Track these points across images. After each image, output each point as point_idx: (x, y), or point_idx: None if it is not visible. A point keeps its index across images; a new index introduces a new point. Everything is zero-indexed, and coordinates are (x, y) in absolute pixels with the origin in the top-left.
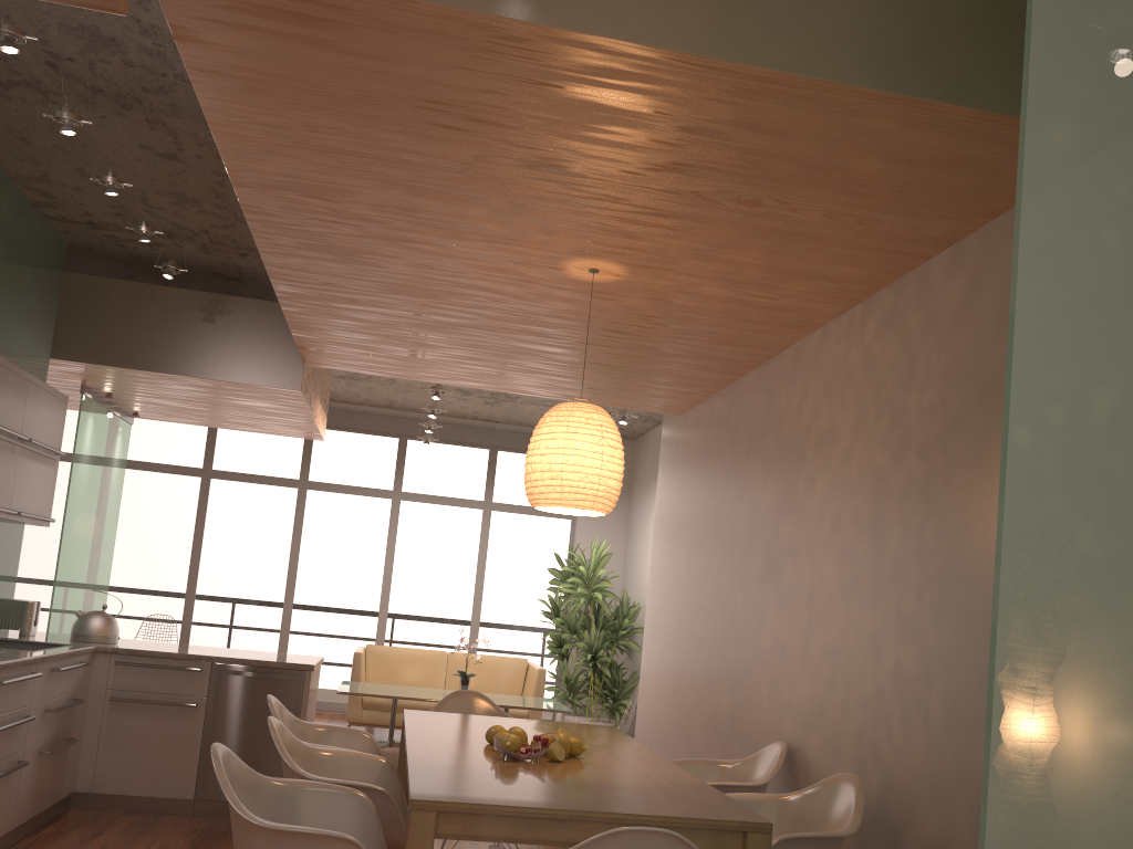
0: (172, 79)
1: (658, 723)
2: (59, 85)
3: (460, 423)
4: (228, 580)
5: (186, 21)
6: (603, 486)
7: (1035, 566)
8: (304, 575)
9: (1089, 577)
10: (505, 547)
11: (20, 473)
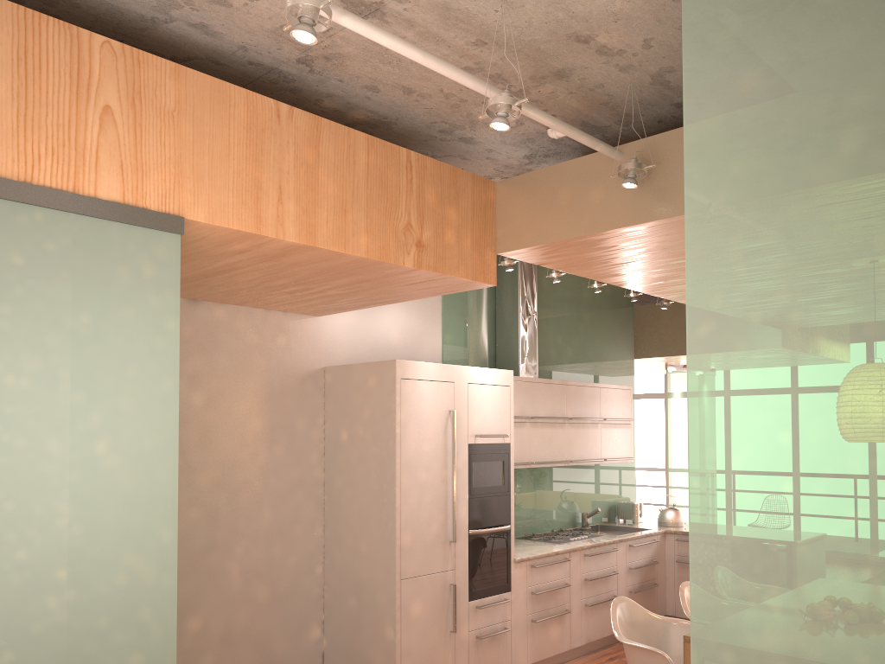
0: None
1: None
2: None
3: None
4: None
5: (535, 261)
6: None
7: (706, 547)
8: None
9: (735, 553)
10: None
11: (604, 437)
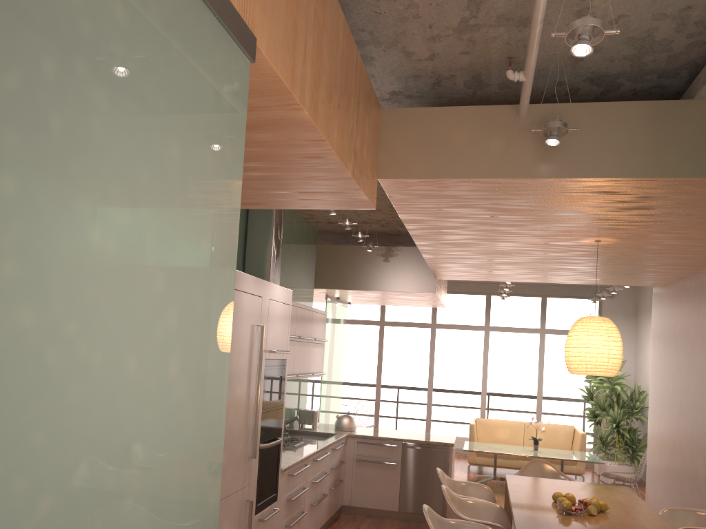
0: None
1: (660, 476)
2: None
3: (522, 283)
4: (397, 381)
5: (394, 192)
6: (610, 363)
7: None
8: (437, 376)
9: None
10: (555, 356)
11: (311, 355)
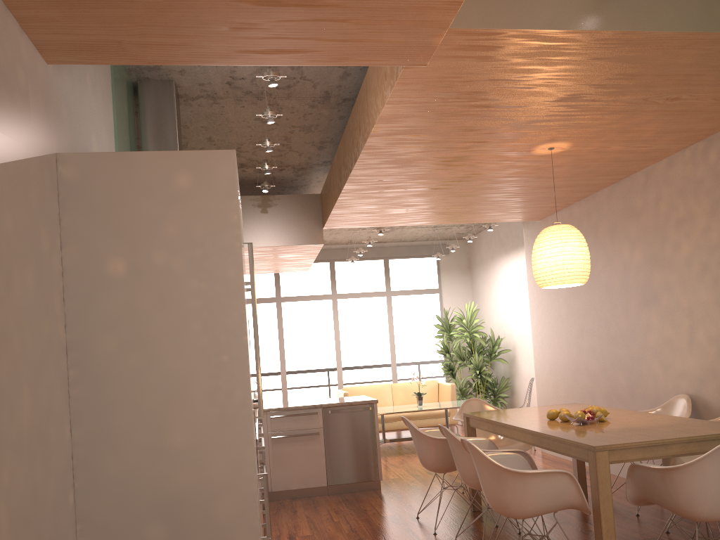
0: (297, 79)
1: (560, 400)
2: (226, 93)
3: (363, 247)
4: None
5: None
6: (585, 269)
7: None
8: (289, 353)
9: None
10: (403, 317)
11: None
